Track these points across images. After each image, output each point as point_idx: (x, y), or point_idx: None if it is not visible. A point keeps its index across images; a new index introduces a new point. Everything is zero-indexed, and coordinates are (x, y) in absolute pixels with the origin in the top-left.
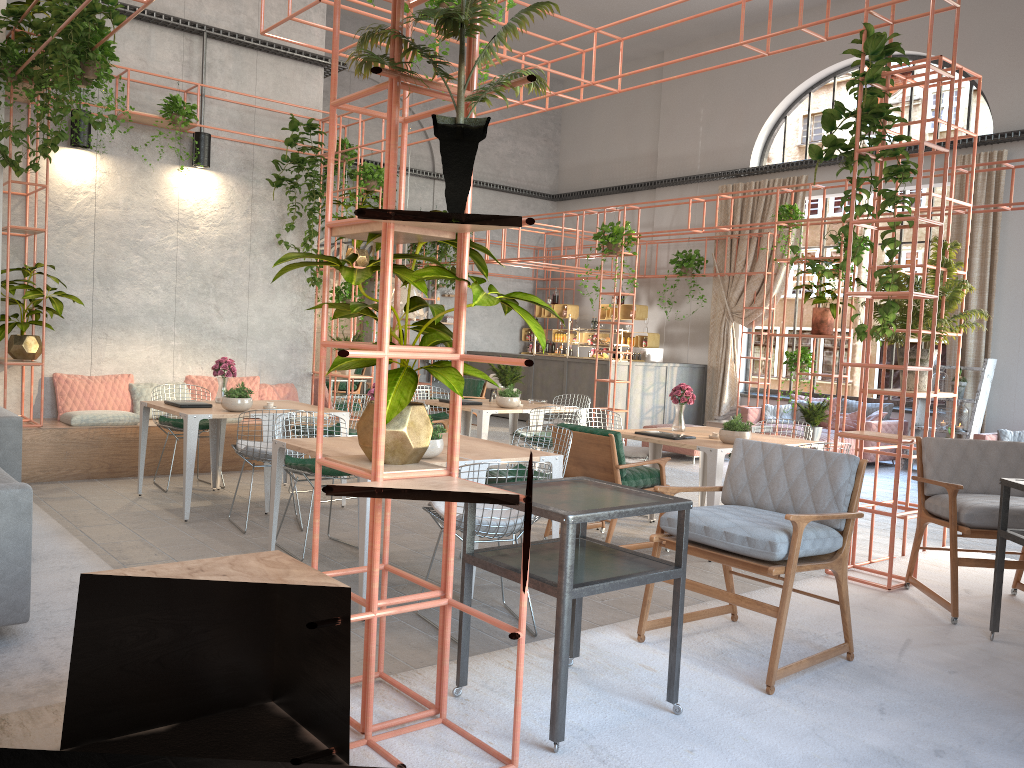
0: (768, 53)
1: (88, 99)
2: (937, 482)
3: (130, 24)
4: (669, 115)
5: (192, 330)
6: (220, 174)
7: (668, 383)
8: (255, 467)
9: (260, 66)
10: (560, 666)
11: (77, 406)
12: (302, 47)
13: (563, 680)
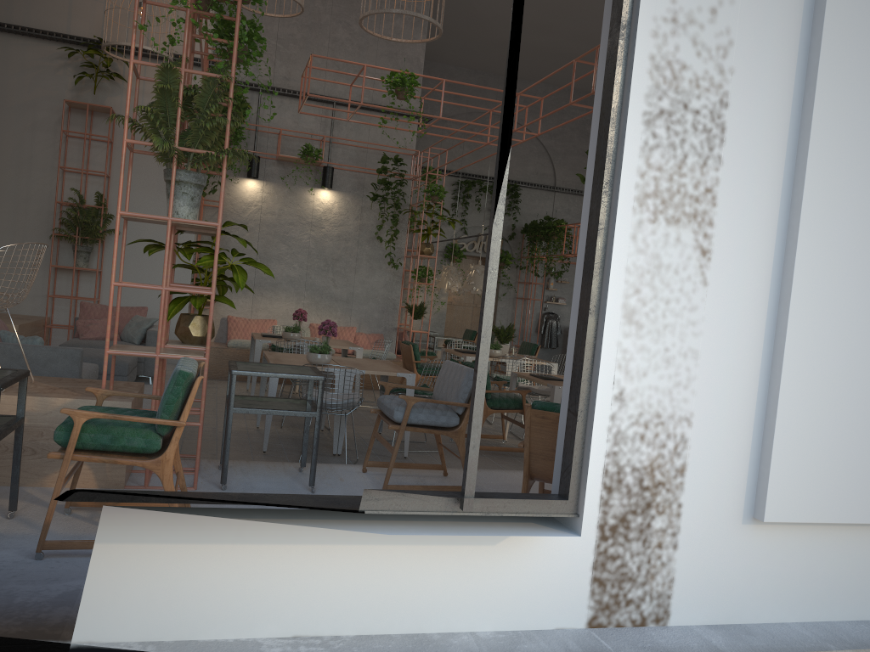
0: None
1: None
2: None
3: (289, 100)
4: None
5: (316, 294)
6: (341, 192)
7: None
8: None
9: (372, 121)
10: (225, 445)
11: (238, 336)
12: (403, 106)
13: (226, 453)
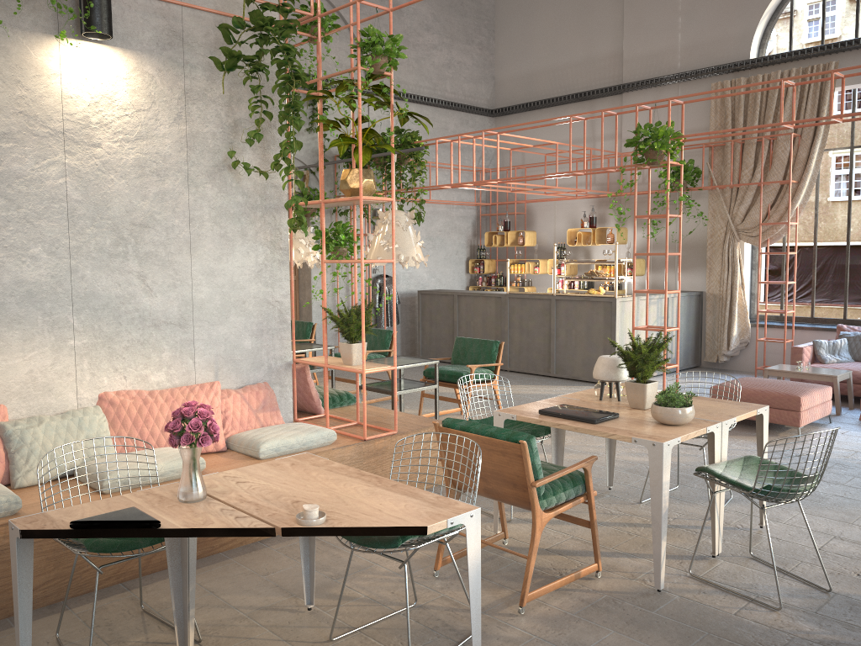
0: None
1: None
2: None
3: None
4: (636, 7)
5: (103, 317)
6: (130, 53)
7: (670, 317)
8: (233, 544)
9: None
10: None
11: None
12: None
13: None
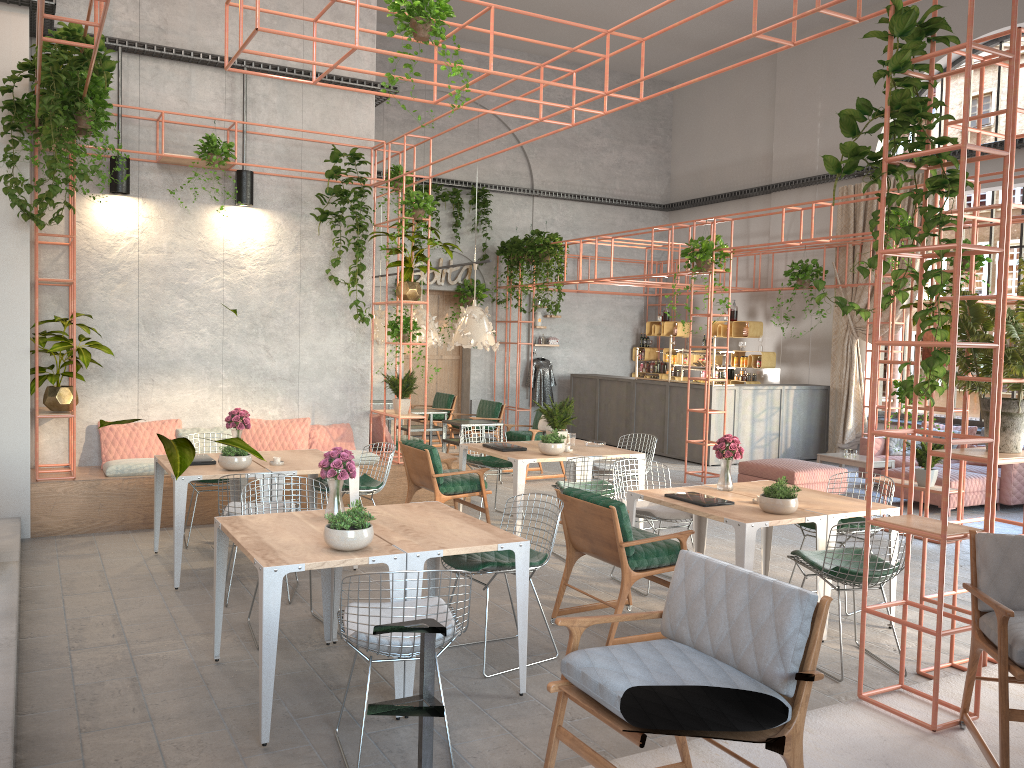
0: (794, 43)
1: (84, 149)
2: (986, 600)
3: (170, 66)
4: (784, 112)
5: (241, 372)
6: (266, 211)
7: (783, 408)
8: None
9: (306, 97)
10: None
11: (120, 454)
12: (351, 74)
13: None
